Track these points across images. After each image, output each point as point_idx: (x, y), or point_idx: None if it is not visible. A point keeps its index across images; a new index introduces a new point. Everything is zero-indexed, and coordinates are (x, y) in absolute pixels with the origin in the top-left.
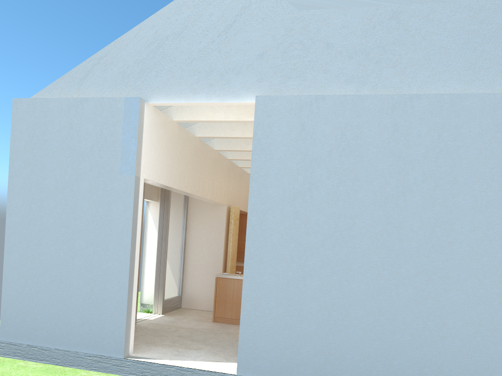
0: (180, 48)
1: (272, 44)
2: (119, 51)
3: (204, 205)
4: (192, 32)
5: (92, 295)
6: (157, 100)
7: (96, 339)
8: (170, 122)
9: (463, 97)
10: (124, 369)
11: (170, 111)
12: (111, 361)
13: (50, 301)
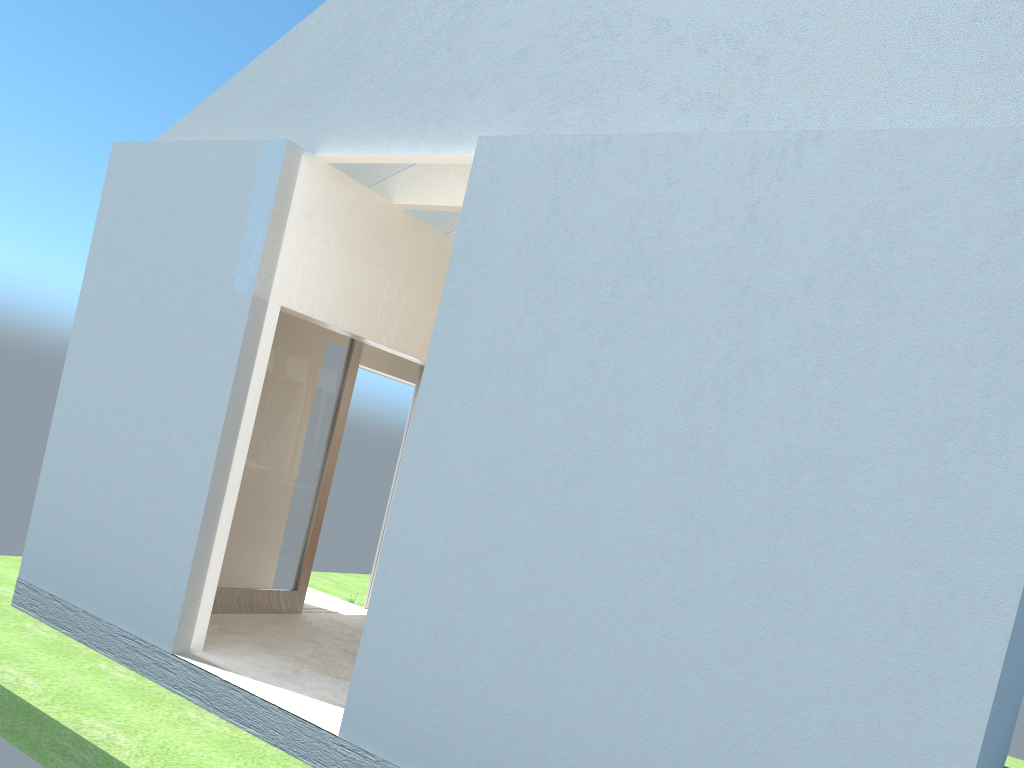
0: (385, 44)
1: (548, 29)
2: (288, 55)
3: None
4: (411, 11)
5: (150, 521)
6: (329, 150)
7: (141, 605)
8: (384, 206)
9: (929, 139)
10: (167, 676)
11: (392, 186)
12: (153, 655)
13: (93, 520)
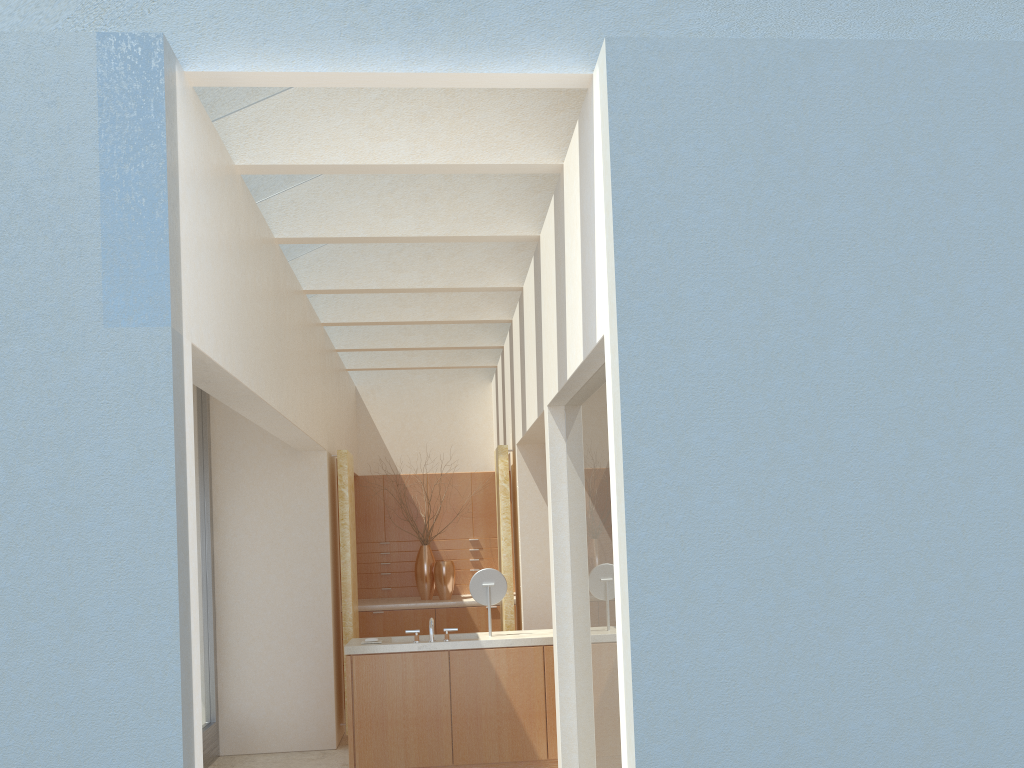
0: None
1: None
2: None
3: (260, 455)
4: None
5: None
6: (218, 62)
7: None
8: (230, 168)
9: None
10: None
11: (222, 136)
12: None
13: None
